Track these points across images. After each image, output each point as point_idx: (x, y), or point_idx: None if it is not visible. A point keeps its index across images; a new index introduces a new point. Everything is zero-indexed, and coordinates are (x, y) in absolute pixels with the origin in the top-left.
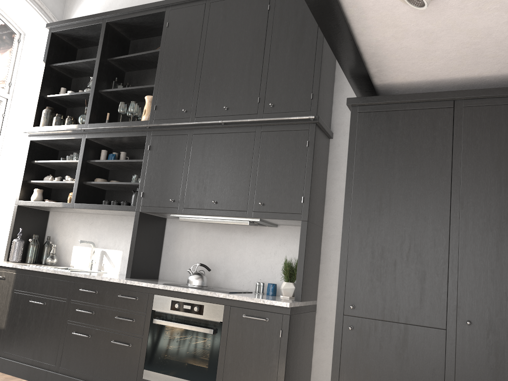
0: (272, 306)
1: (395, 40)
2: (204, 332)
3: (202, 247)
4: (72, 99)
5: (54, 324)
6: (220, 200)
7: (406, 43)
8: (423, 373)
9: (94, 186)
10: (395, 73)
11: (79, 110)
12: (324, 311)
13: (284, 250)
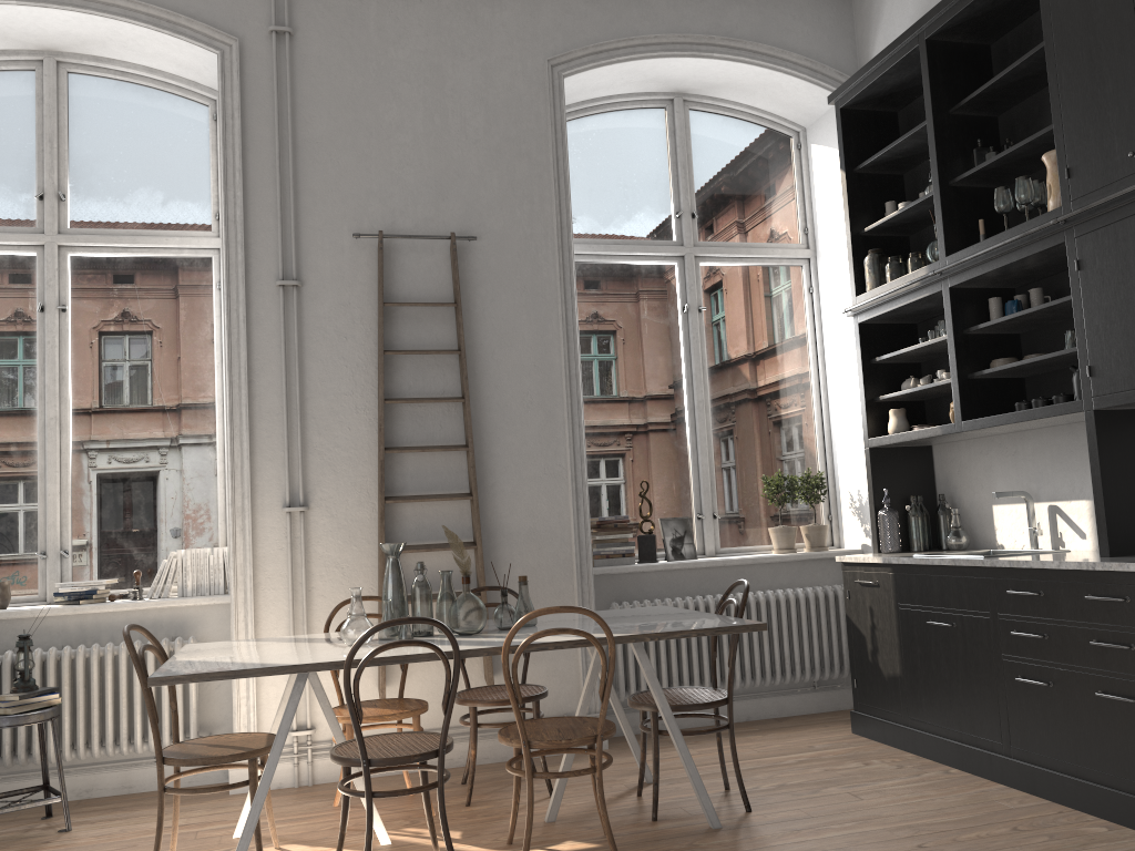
0: None
1: None
2: None
3: None
4: (909, 218)
5: (980, 663)
6: None
7: None
8: None
9: (994, 378)
10: None
11: (930, 232)
12: None
13: None
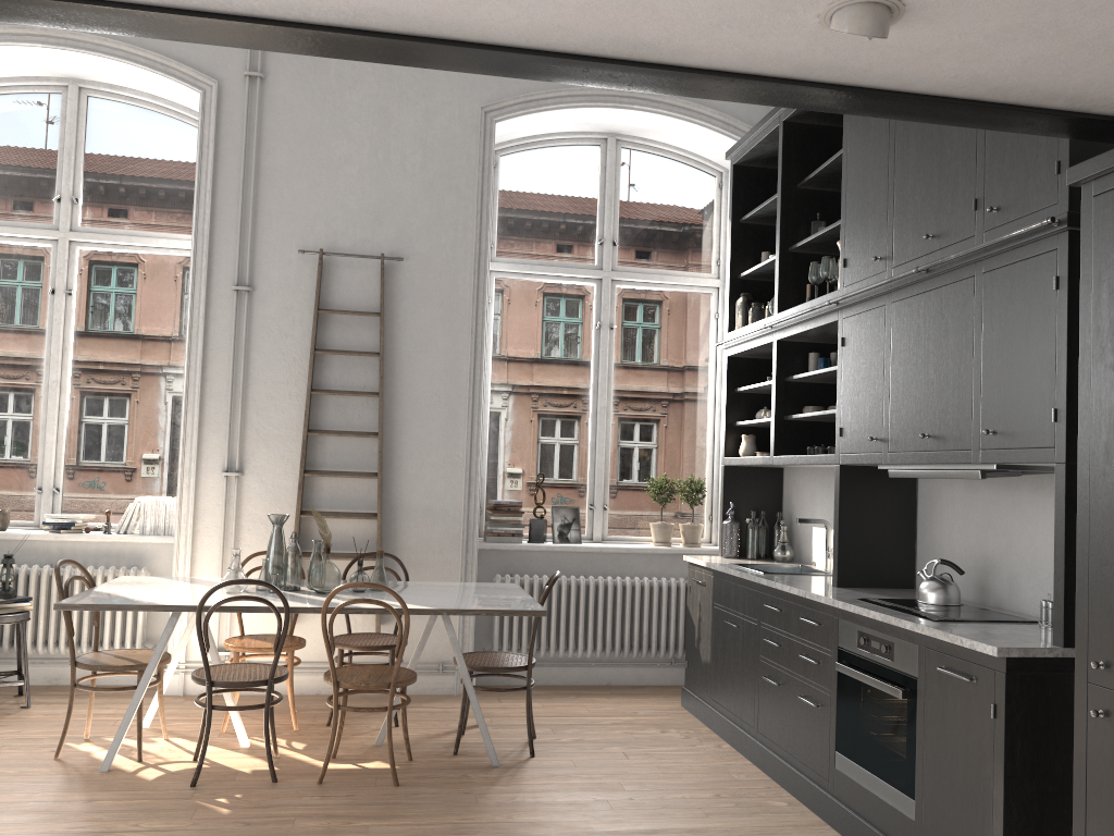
0: (979, 653)
1: (984, 63)
2: (891, 693)
3: (971, 523)
4: (774, 270)
5: (749, 661)
6: (933, 431)
7: (1013, 55)
8: None
9: (809, 420)
10: (1113, 88)
11: None
12: None
13: None
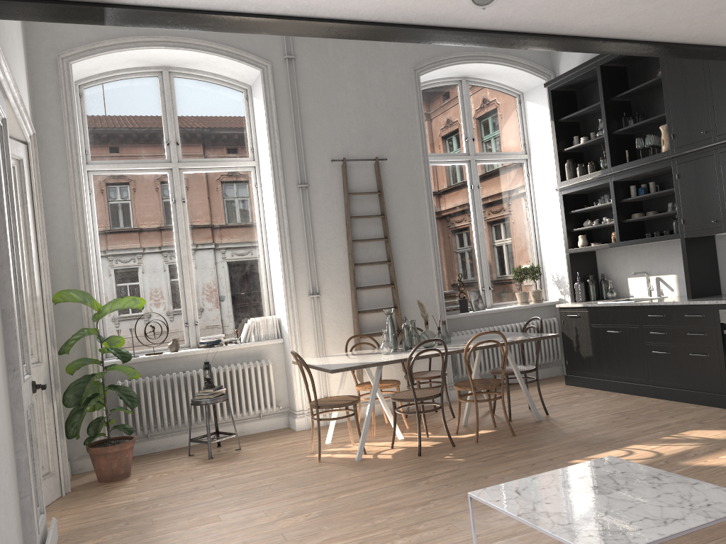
0: None
1: None
2: None
3: None
4: (587, 145)
5: (634, 347)
6: None
7: None
8: None
9: (632, 221)
10: None
11: (594, 150)
12: None
13: None
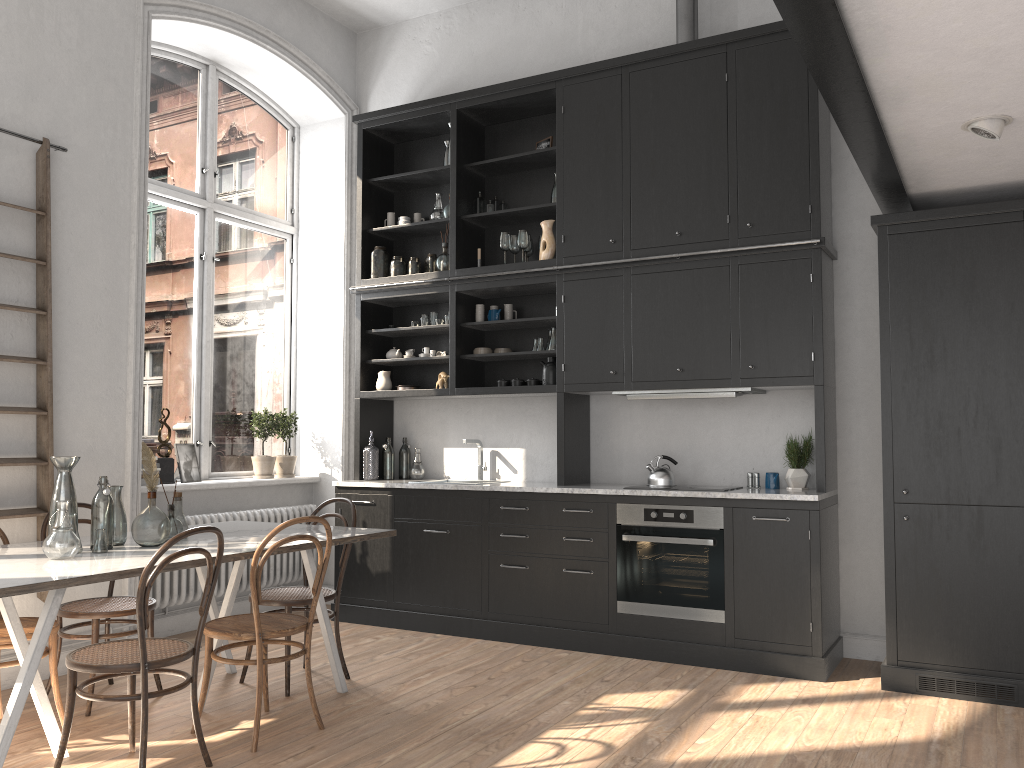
0: (792, 502)
1: (948, 157)
2: (700, 544)
3: (653, 431)
4: (411, 230)
5: (469, 557)
6: (687, 367)
7: (961, 158)
8: (1006, 562)
9: (471, 359)
10: (940, 182)
11: (415, 242)
12: (849, 503)
13: (780, 424)
